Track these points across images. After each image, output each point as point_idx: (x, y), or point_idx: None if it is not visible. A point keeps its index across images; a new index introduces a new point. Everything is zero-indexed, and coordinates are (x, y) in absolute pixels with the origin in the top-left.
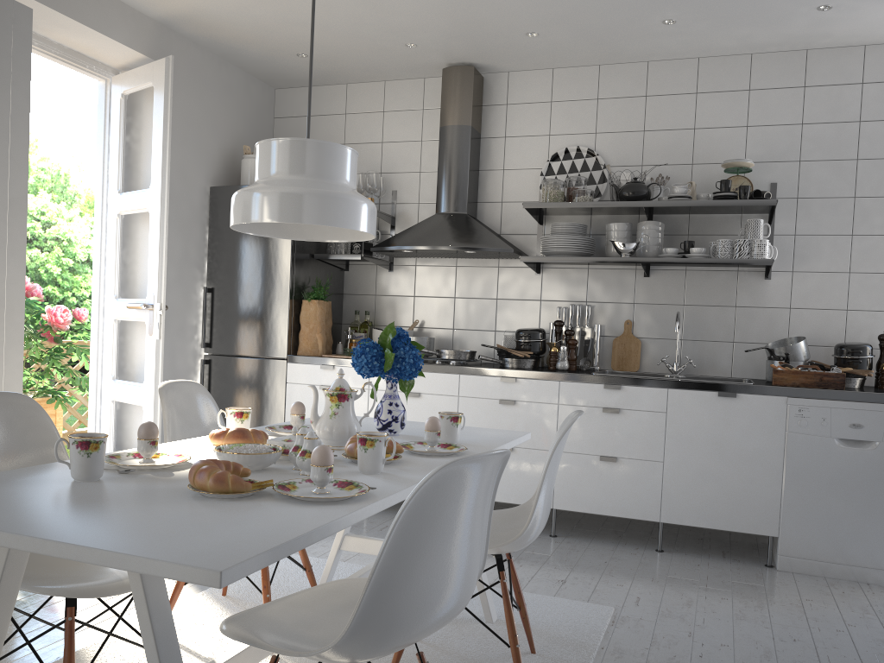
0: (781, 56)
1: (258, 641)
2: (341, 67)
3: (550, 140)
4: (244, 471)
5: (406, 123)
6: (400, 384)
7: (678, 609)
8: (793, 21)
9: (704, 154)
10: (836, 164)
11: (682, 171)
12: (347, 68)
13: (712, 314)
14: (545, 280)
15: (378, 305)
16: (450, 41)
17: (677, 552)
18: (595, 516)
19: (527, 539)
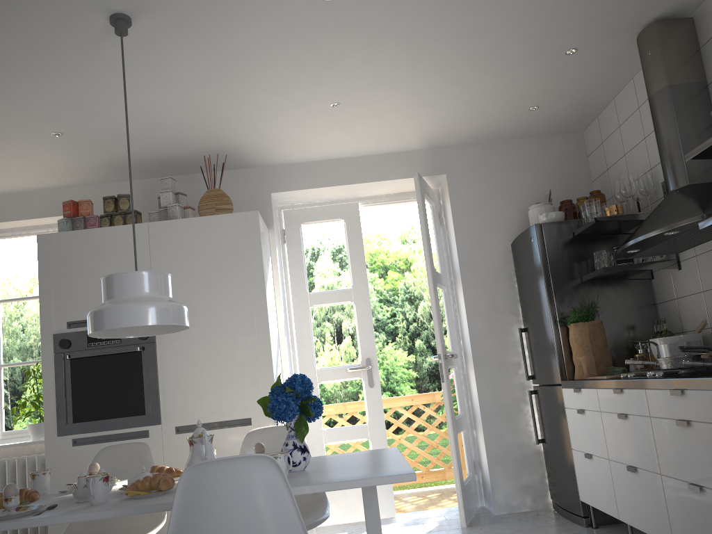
0: None
1: None
2: (577, 95)
3: None
4: (32, 496)
5: None
6: (296, 425)
7: None
8: None
9: None
10: None
11: None
12: (582, 92)
13: None
14: None
15: (680, 309)
16: (587, 26)
17: None
18: None
19: None
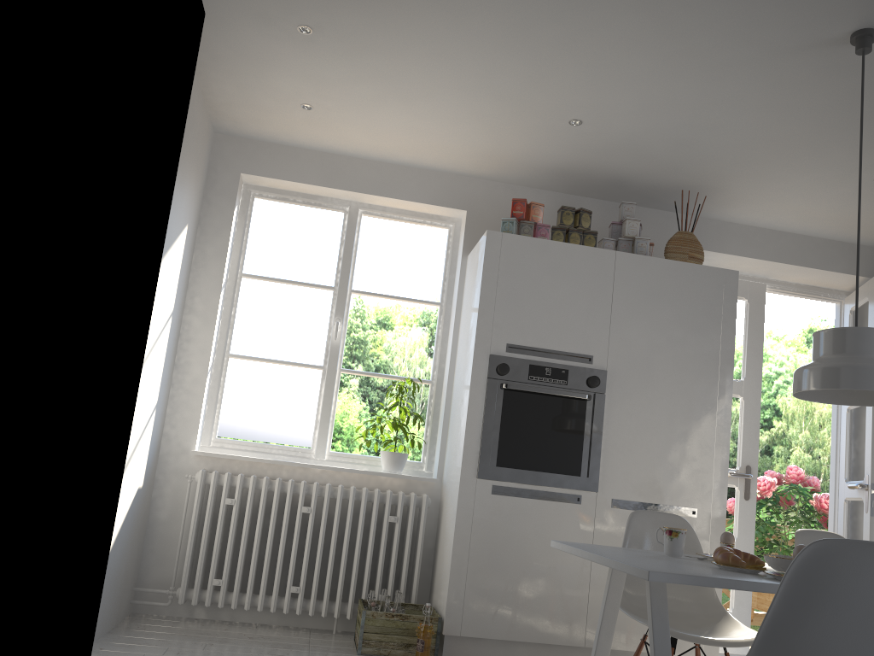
0: None
1: None
2: None
3: None
4: (758, 561)
5: None
6: None
7: None
8: None
9: None
10: None
11: None
12: None
13: None
14: None
15: None
16: None
17: None
18: None
19: None
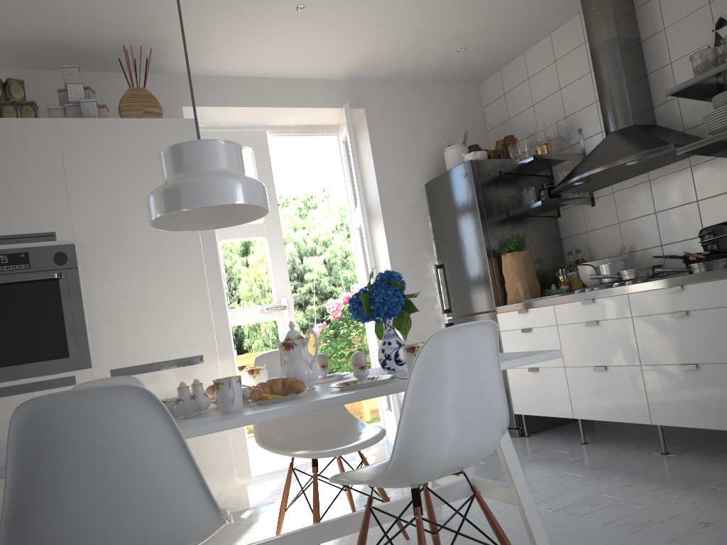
0: None
1: None
2: (501, 42)
3: (711, 7)
4: None
5: (574, 62)
6: (395, 323)
7: None
8: None
9: None
10: None
11: None
12: (506, 41)
13: None
14: None
15: (590, 241)
16: None
17: None
18: None
19: (407, 472)
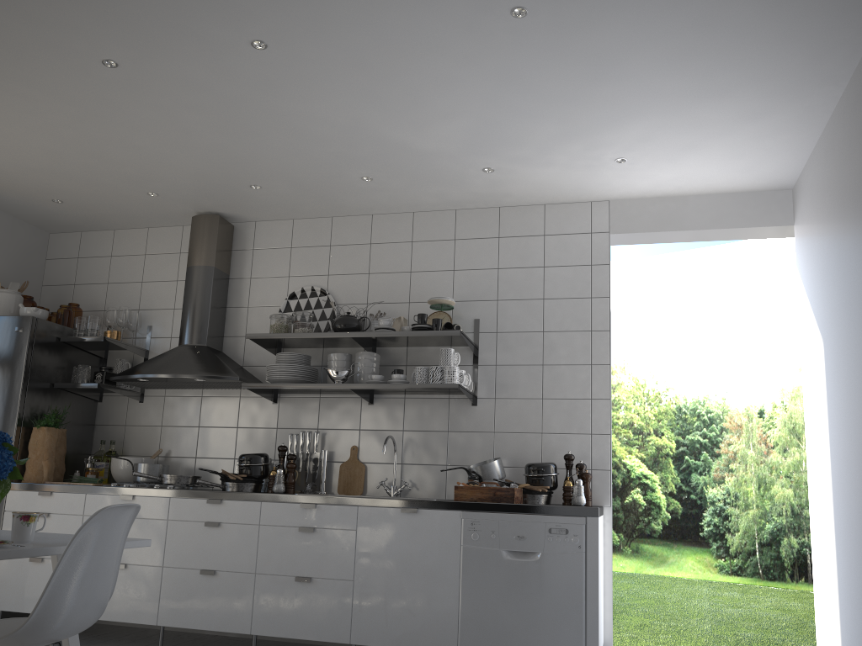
0: (480, 212)
1: None
2: (101, 213)
3: (289, 280)
4: None
5: (164, 265)
6: None
7: None
8: (471, 181)
9: (419, 293)
10: (527, 303)
11: (401, 308)
12: (107, 214)
13: (428, 439)
14: (281, 409)
15: (127, 435)
16: (186, 191)
17: None
18: None
19: (37, 633)
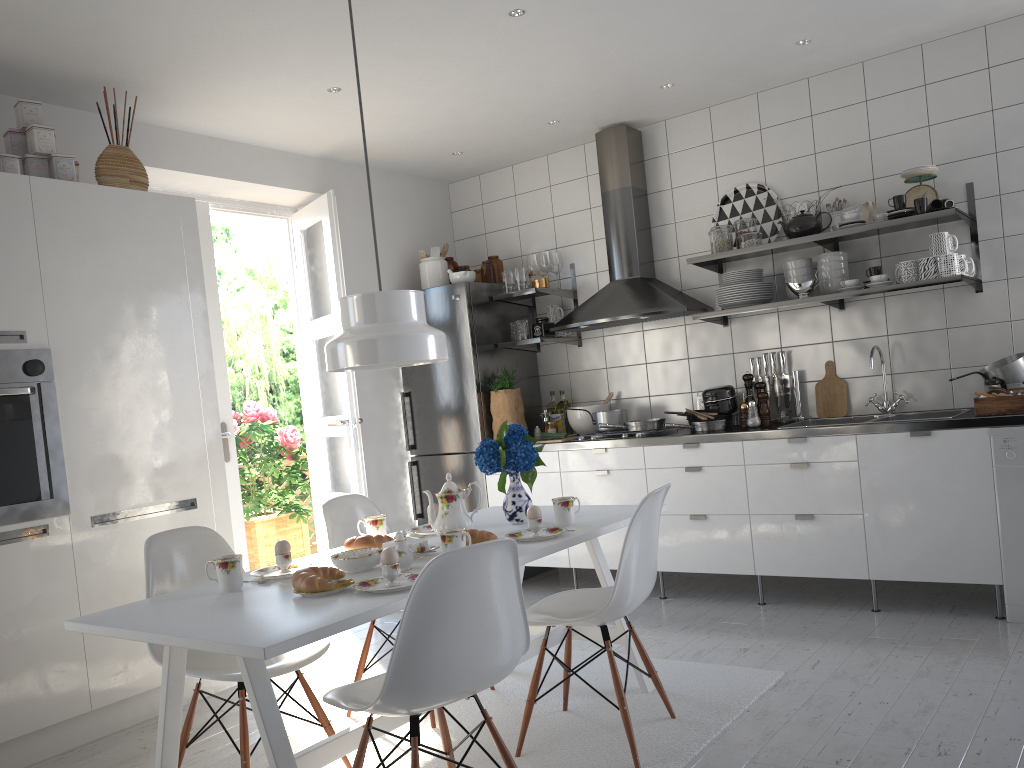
0: (956, 39)
1: (340, 703)
2: (499, 154)
3: (717, 182)
4: (339, 573)
5: (573, 194)
6: (522, 476)
7: (855, 670)
8: (945, 7)
9: (885, 165)
10: None
11: (863, 189)
12: (505, 153)
13: (921, 341)
14: (734, 332)
15: (573, 382)
16: (589, 110)
17: (896, 611)
18: (823, 578)
19: (618, 610)
